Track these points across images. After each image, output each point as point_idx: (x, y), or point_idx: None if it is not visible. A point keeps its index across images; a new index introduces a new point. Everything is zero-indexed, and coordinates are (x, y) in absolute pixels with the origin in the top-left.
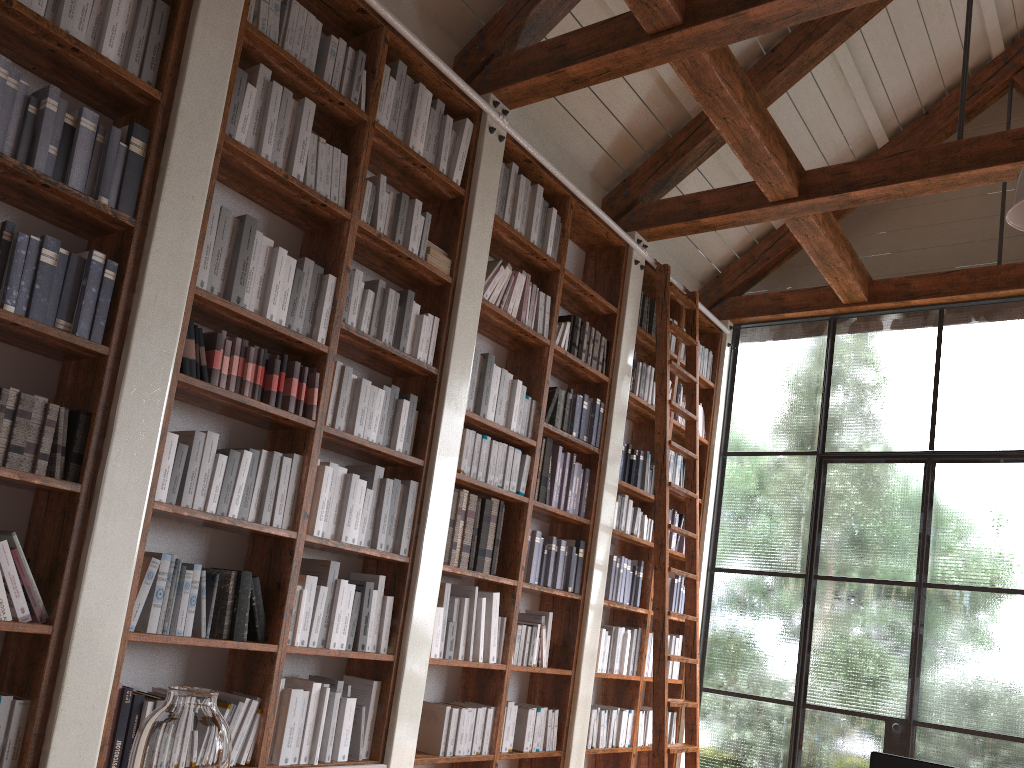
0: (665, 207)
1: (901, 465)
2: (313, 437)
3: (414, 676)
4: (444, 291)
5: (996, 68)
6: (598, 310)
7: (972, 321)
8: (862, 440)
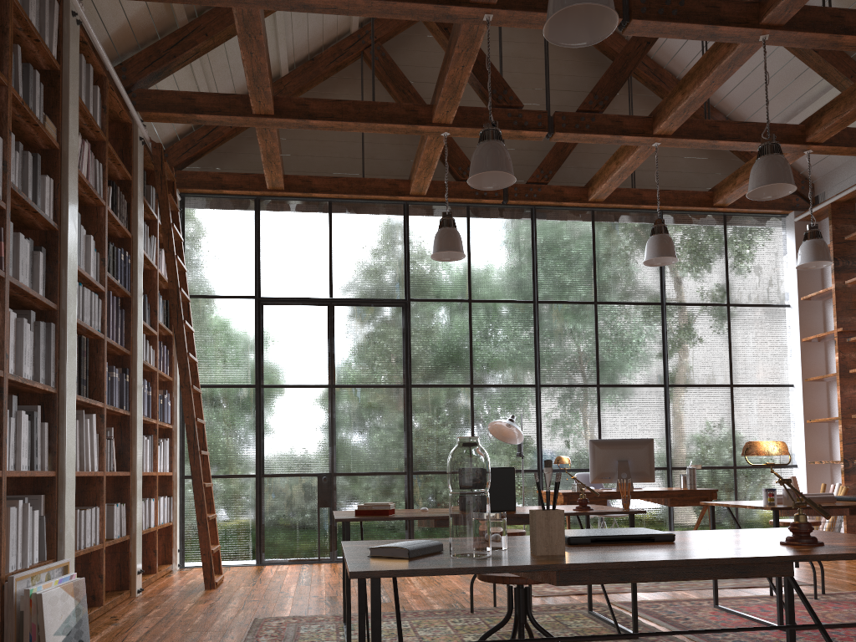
0: (164, 97)
1: (313, 307)
2: (4, 286)
3: (70, 486)
4: (52, 155)
5: (354, 41)
6: (116, 176)
7: (349, 212)
8: (286, 289)
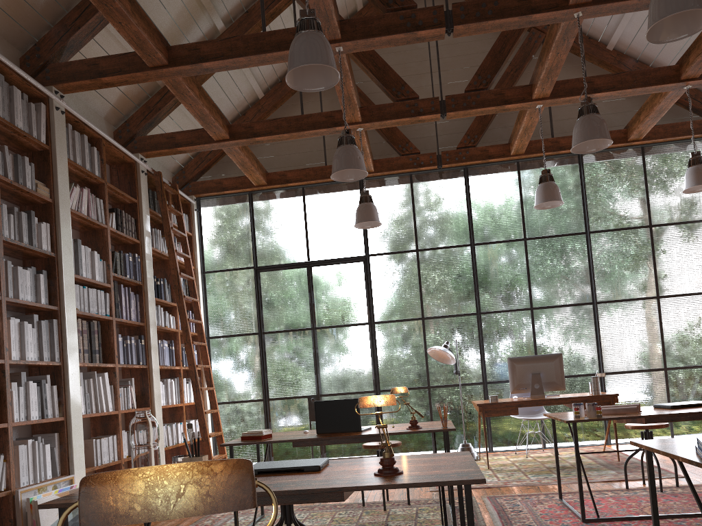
0: (155, 140)
1: (296, 270)
2: (1, 305)
3: (77, 425)
4: (48, 207)
5: None
6: (126, 201)
7: (318, 193)
8: (275, 258)
